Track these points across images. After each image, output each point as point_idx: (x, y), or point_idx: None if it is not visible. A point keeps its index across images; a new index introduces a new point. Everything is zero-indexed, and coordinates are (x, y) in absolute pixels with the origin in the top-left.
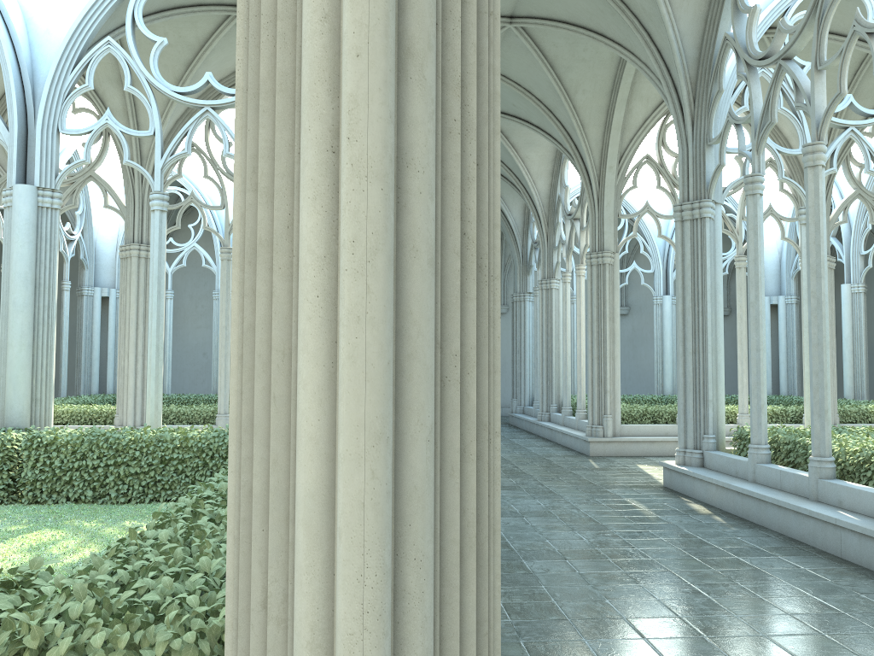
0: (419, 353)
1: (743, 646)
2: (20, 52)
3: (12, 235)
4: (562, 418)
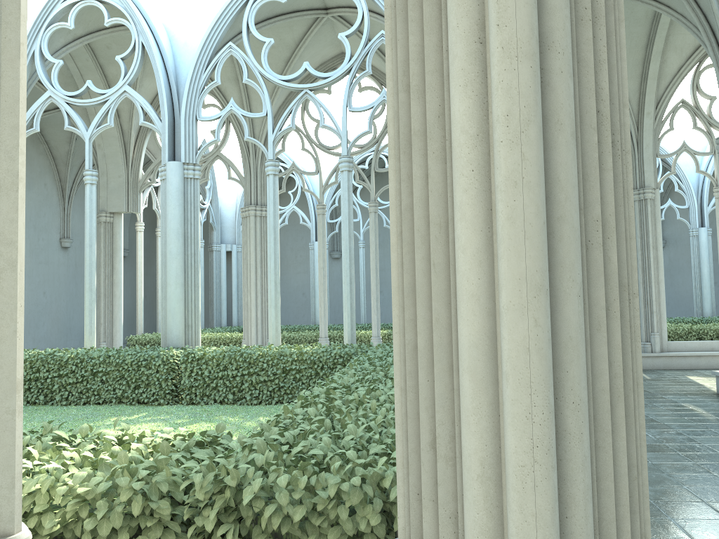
0: (567, 216)
1: None
2: (167, 61)
3: (167, 200)
4: None
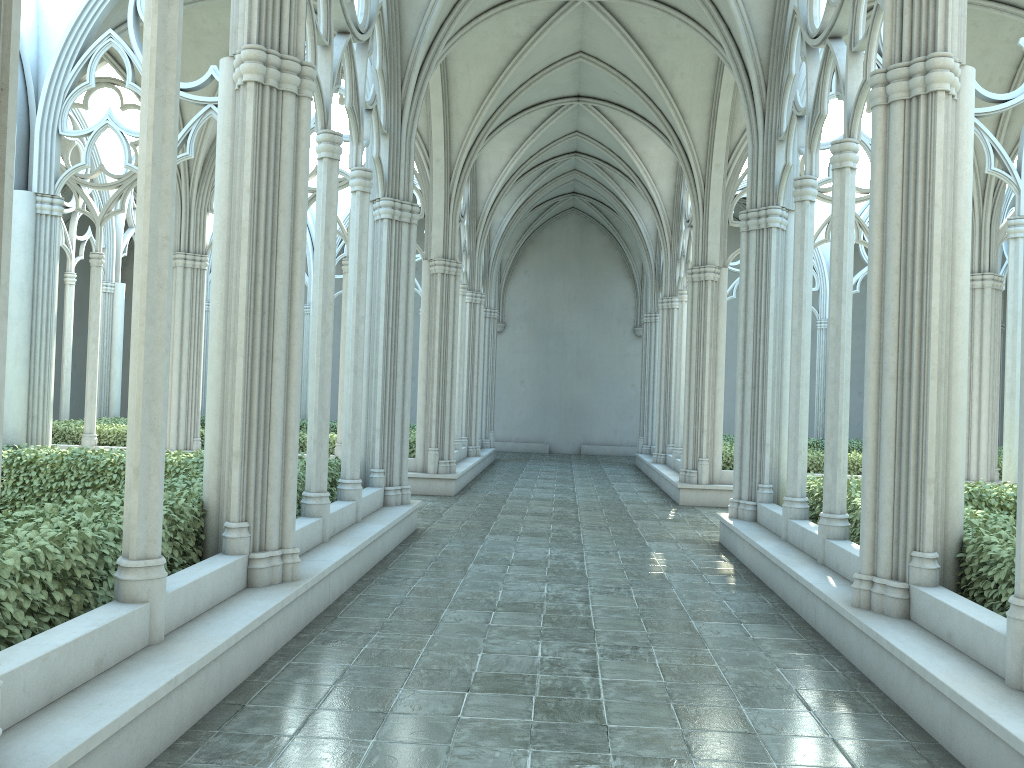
0: None
1: (564, 708)
2: (23, 49)
3: None
4: (673, 460)
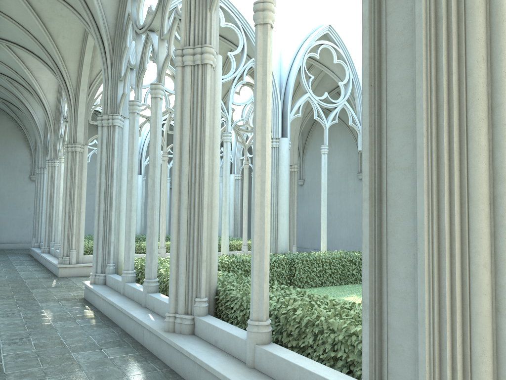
0: None
1: None
2: None
3: None
4: (54, 251)
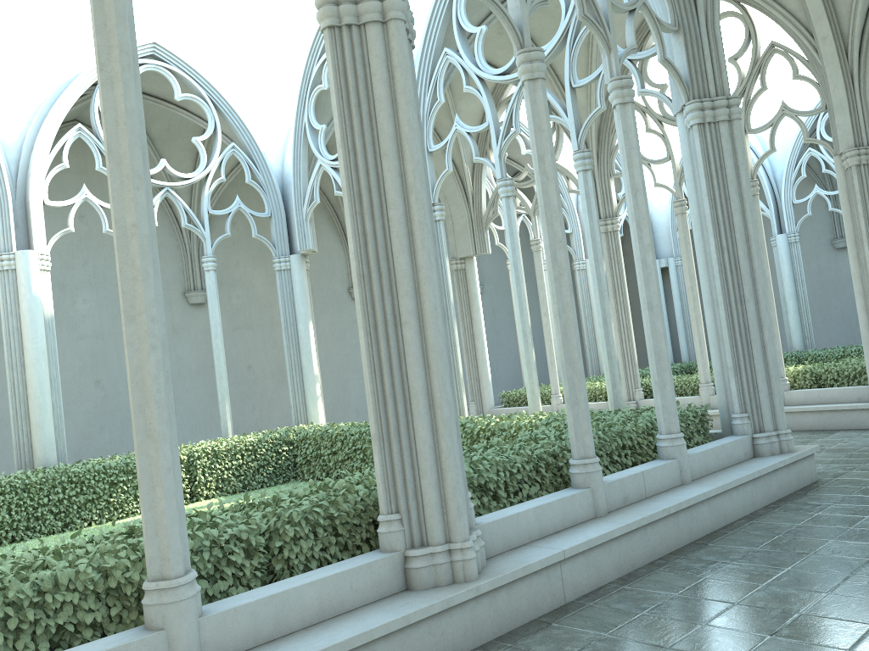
0: None
1: None
2: None
3: None
4: None
